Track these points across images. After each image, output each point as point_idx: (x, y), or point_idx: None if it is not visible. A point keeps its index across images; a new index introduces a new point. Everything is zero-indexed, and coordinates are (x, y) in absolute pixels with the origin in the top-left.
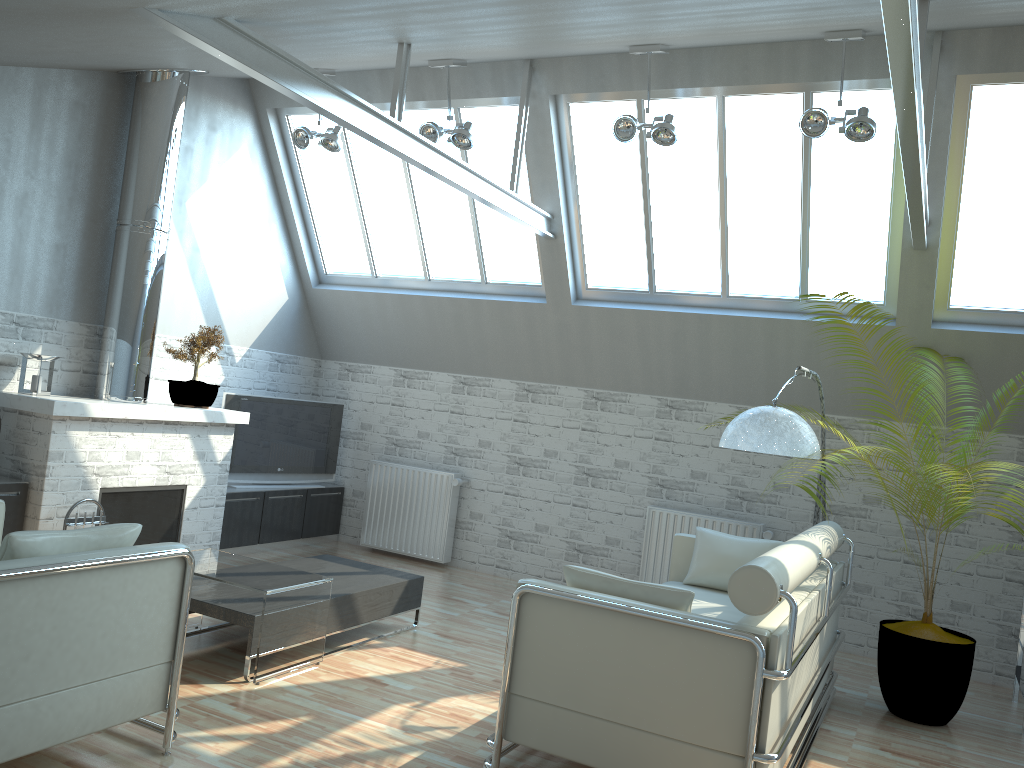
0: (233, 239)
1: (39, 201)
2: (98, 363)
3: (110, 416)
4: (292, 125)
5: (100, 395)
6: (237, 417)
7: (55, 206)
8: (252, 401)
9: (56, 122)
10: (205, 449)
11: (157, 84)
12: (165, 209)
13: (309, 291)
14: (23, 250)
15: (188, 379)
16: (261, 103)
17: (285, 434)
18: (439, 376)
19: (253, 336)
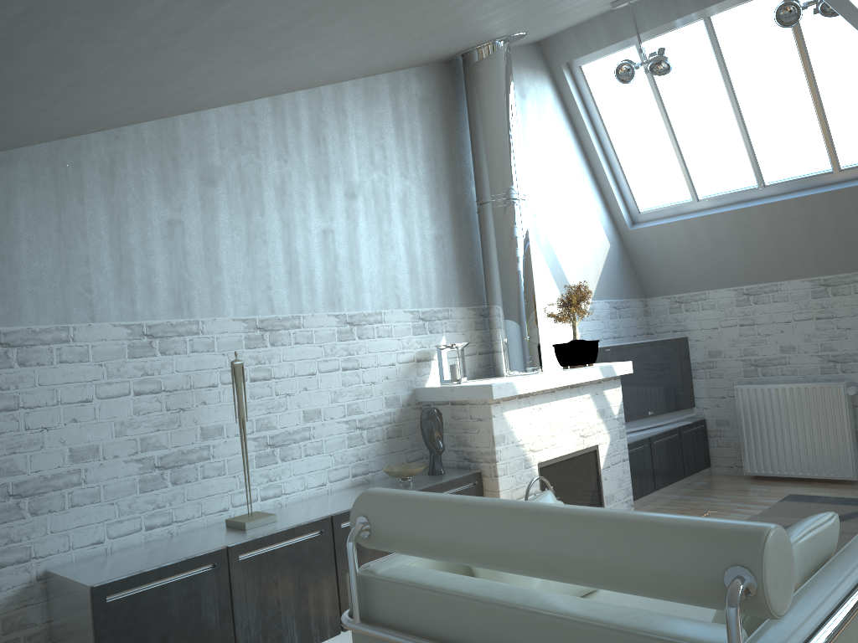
0: (558, 198)
1: (415, 198)
2: (491, 342)
3: (533, 390)
4: (585, 74)
5: (502, 372)
6: (623, 368)
7: (427, 200)
8: (614, 350)
9: (412, 120)
10: (603, 406)
11: (487, 58)
12: (519, 177)
13: (625, 234)
14: (413, 248)
15: (554, 342)
16: (555, 61)
17: (647, 377)
18: (791, 284)
19: (592, 288)
